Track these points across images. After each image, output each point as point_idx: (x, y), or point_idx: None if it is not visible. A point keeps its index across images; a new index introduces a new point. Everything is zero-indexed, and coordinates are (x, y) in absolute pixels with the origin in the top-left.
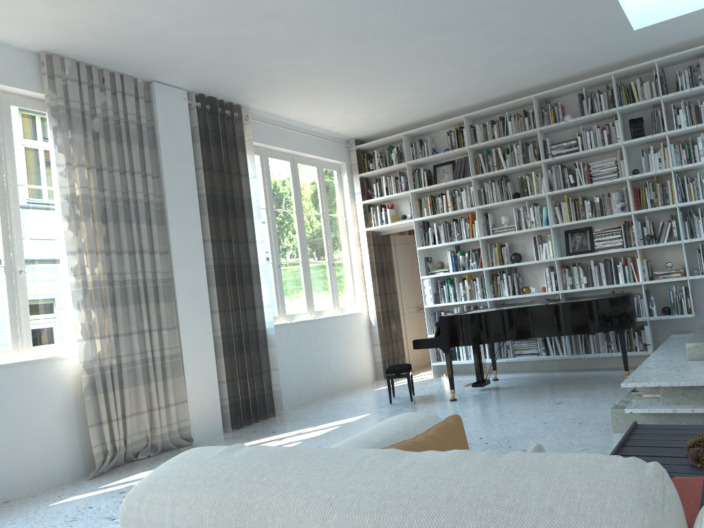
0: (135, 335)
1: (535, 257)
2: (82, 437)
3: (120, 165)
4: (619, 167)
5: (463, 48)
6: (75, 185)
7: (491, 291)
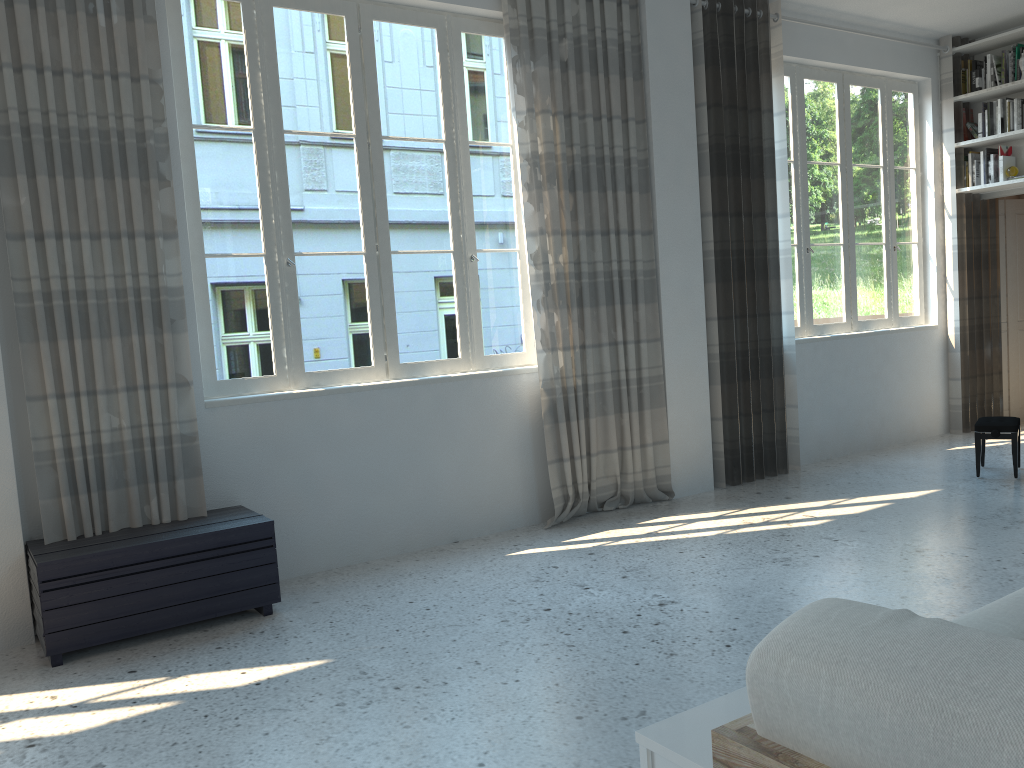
0: (605, 348)
1: None
2: (538, 475)
3: (594, 107)
4: None
5: None
6: (536, 139)
7: None
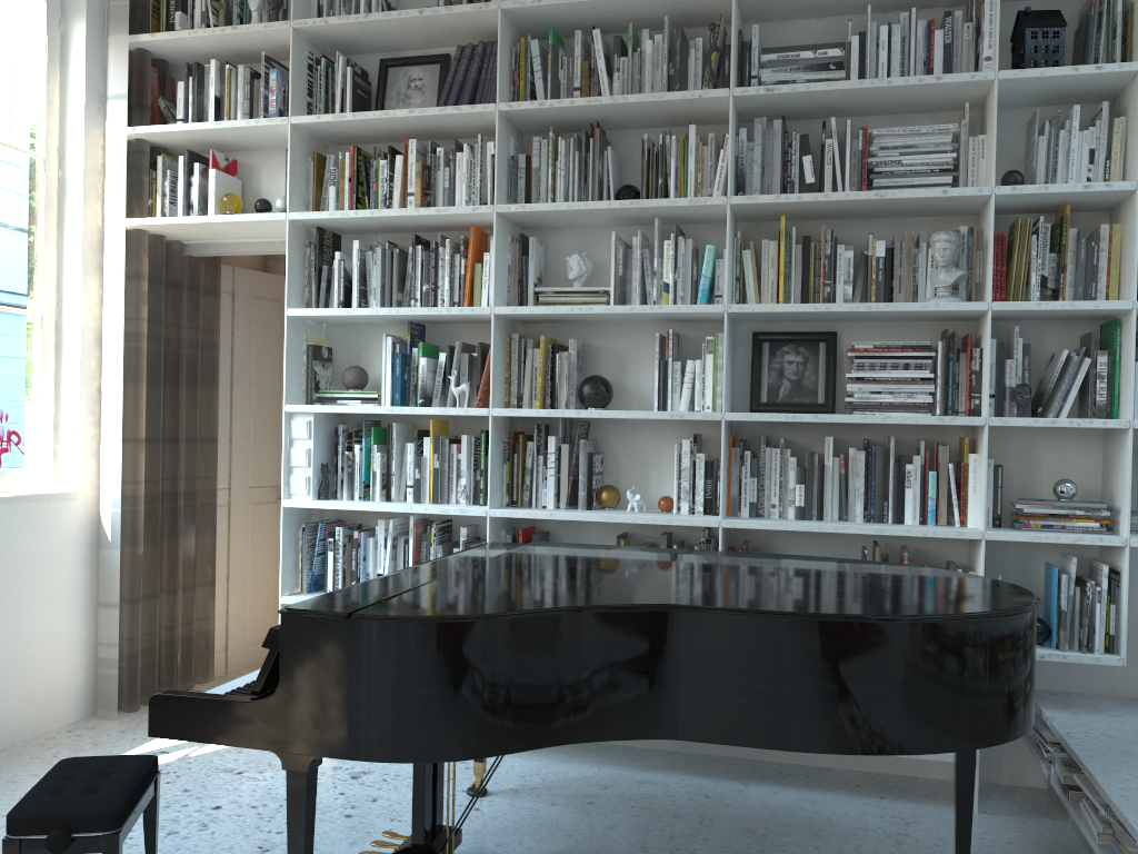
0: None
1: (658, 400)
2: None
3: None
4: (964, 157)
5: None
6: None
7: (502, 484)
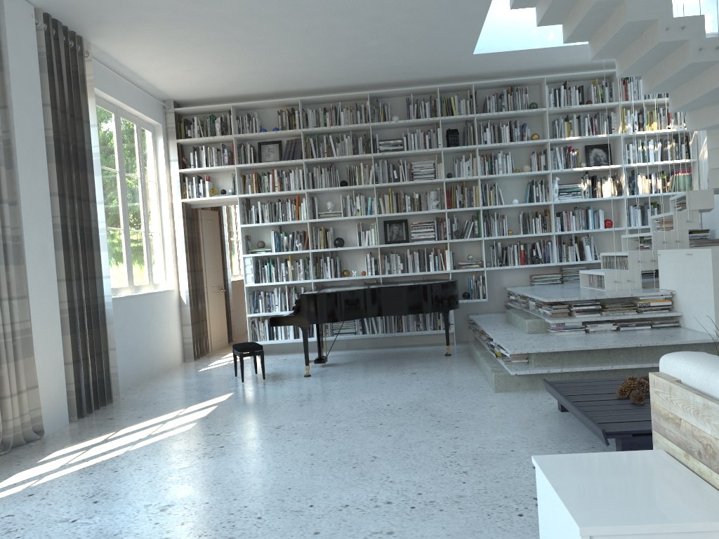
0: None
1: (359, 243)
2: None
3: None
4: (436, 169)
5: (345, 35)
6: None
7: (313, 272)
